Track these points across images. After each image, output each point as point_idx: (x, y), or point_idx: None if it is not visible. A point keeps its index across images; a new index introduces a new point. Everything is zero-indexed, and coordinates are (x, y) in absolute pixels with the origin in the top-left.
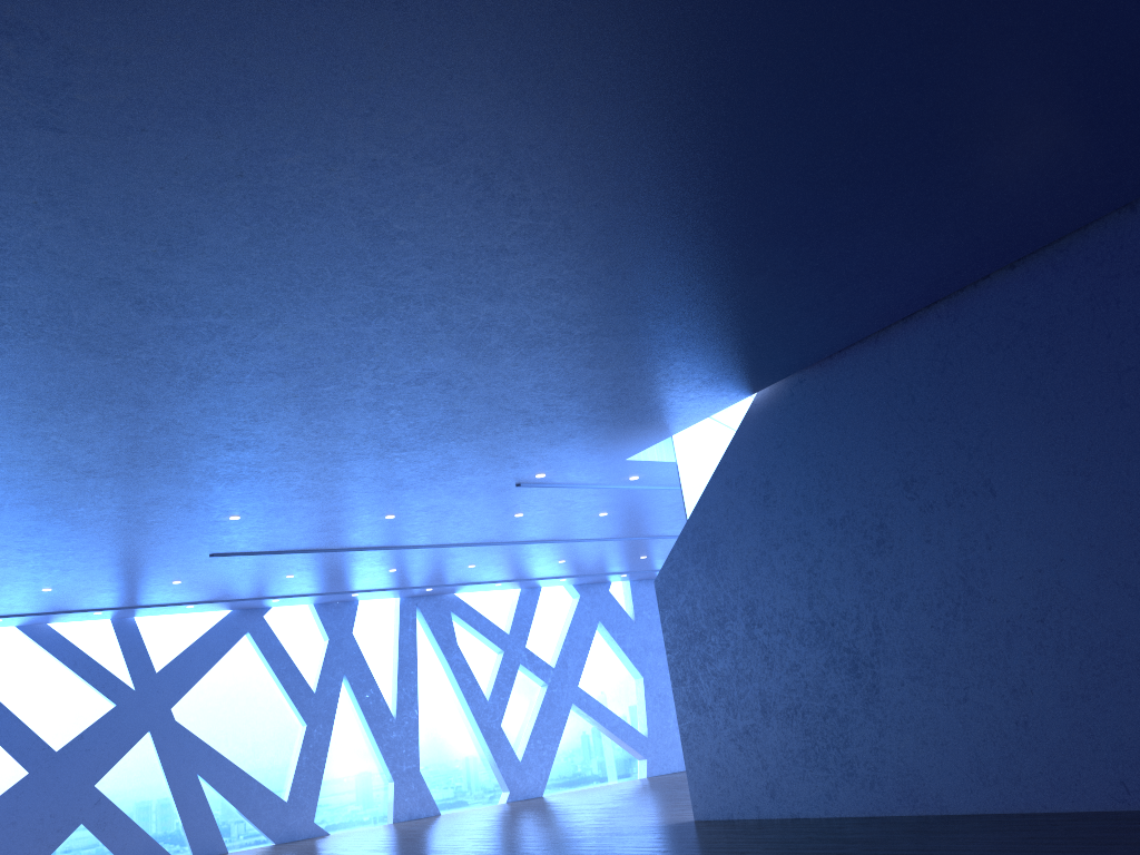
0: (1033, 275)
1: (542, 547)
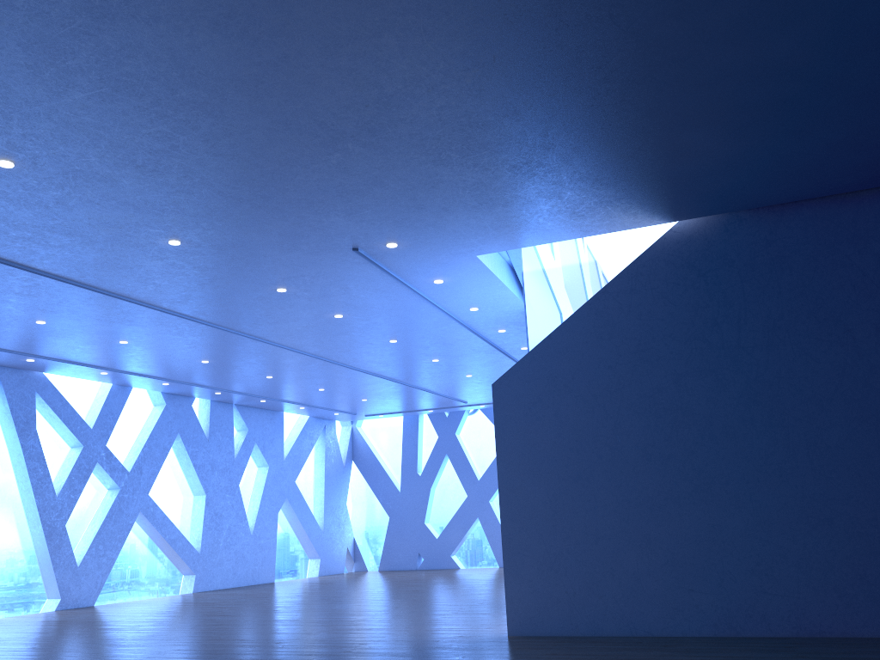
0: None
1: (223, 339)
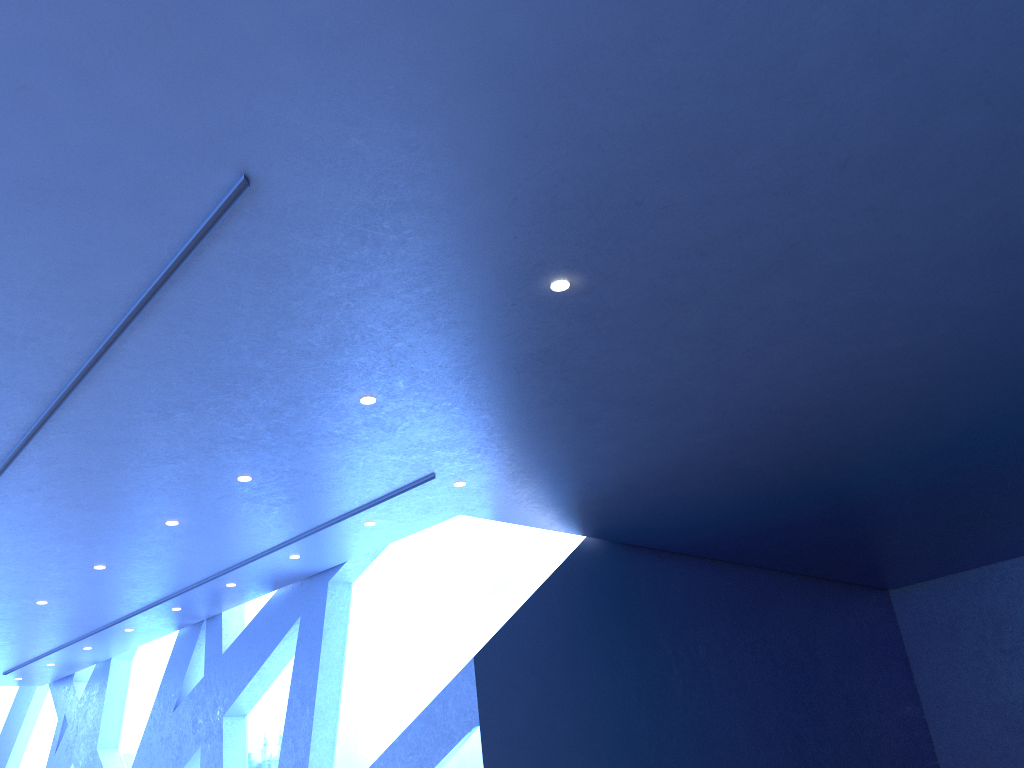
0: (719, 571)
1: None
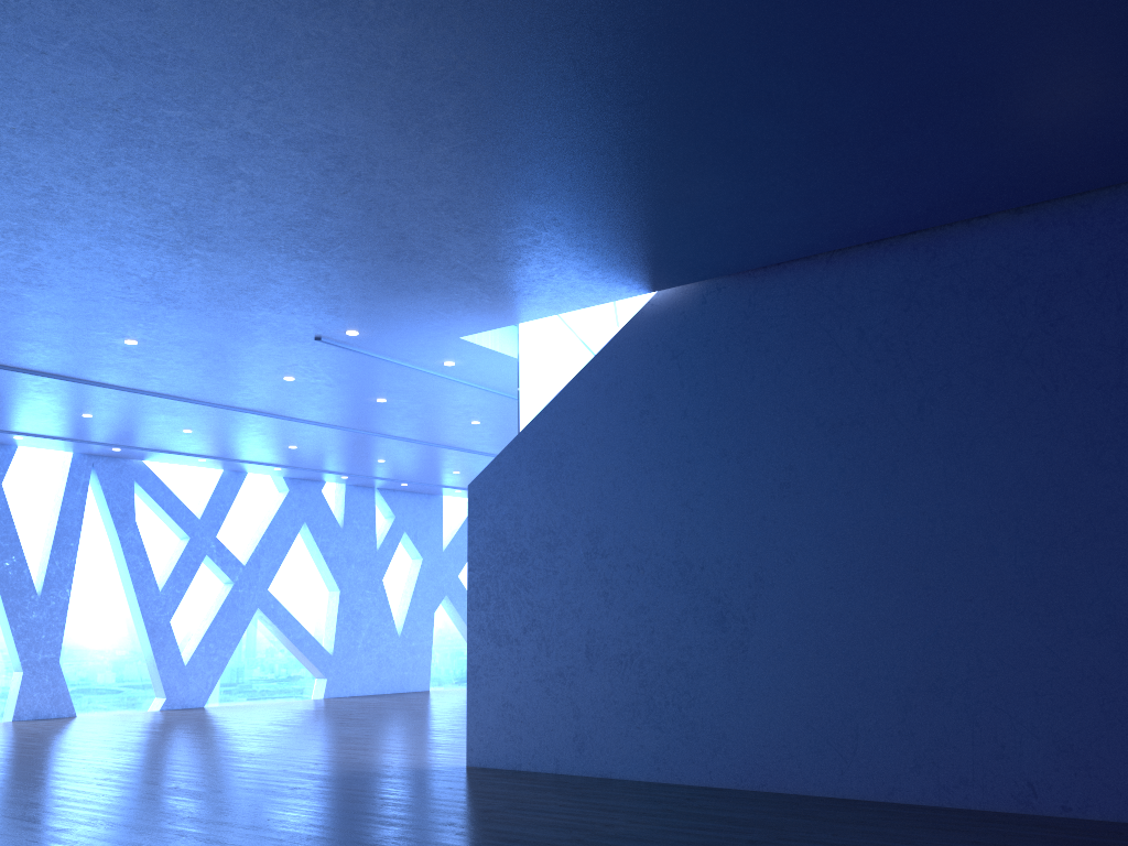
0: (1043, 226)
1: (285, 425)
